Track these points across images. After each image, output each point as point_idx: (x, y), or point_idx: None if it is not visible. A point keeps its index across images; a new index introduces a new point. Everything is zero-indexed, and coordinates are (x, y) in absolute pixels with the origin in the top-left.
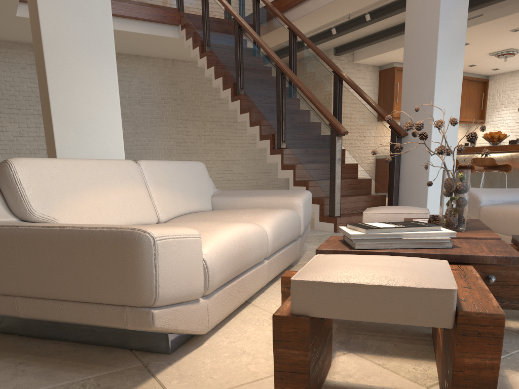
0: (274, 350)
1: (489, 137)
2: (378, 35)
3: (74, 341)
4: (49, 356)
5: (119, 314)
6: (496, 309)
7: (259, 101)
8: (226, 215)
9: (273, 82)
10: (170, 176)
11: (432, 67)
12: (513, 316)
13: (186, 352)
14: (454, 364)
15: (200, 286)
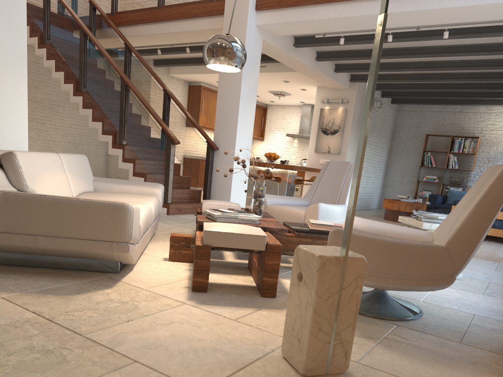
0: (195, 260)
1: (268, 155)
2: (191, 60)
3: (51, 267)
4: (44, 274)
5: (109, 245)
6: (279, 243)
7: (103, 102)
8: (120, 197)
9: (117, 90)
10: (74, 165)
11: (237, 106)
12: (282, 261)
13: (127, 272)
14: (265, 264)
15: (138, 236)
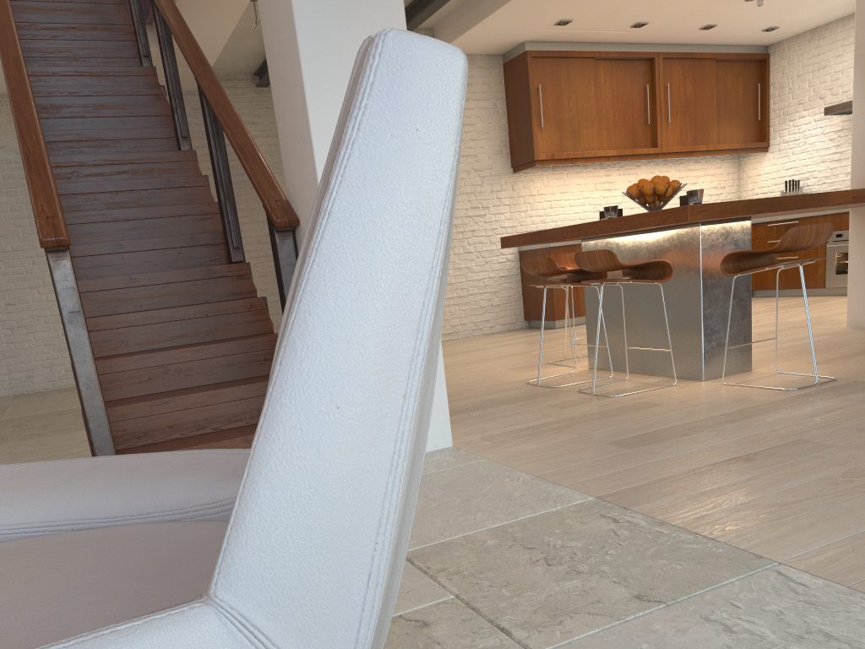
0: None
1: (635, 192)
2: None
3: None
4: None
5: None
6: None
7: None
8: None
9: None
10: None
11: (292, 31)
12: None
13: None
14: None
15: None
